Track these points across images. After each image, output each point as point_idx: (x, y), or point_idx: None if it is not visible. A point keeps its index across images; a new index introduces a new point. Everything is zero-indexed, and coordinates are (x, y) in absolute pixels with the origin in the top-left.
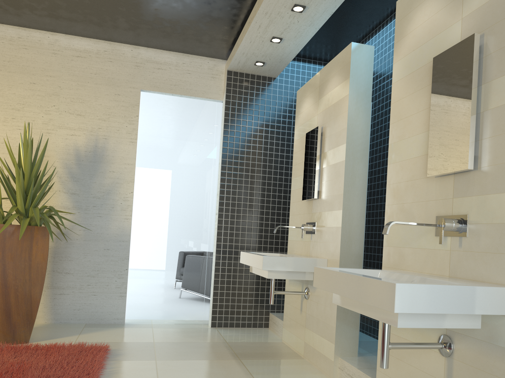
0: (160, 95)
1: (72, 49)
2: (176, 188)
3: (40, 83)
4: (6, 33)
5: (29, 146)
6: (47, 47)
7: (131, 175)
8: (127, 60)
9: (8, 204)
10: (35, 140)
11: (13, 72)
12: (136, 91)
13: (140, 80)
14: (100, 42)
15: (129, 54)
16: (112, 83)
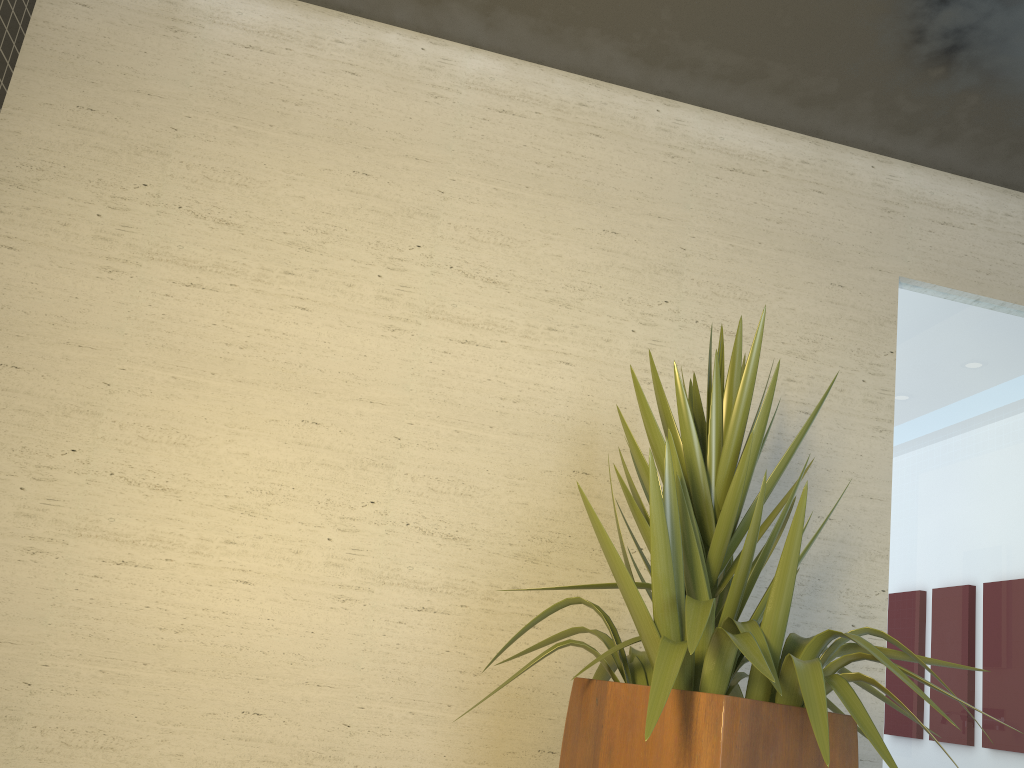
0: (943, 299)
1: (718, 150)
2: (1003, 588)
3: (631, 233)
4: (547, 89)
5: (768, 399)
6: (652, 135)
7: (880, 534)
8: (862, 193)
9: (517, 601)
10: (608, 400)
11: (558, 196)
12: (888, 281)
13: (896, 252)
14: (792, 136)
15: (866, 177)
16: (823, 252)
